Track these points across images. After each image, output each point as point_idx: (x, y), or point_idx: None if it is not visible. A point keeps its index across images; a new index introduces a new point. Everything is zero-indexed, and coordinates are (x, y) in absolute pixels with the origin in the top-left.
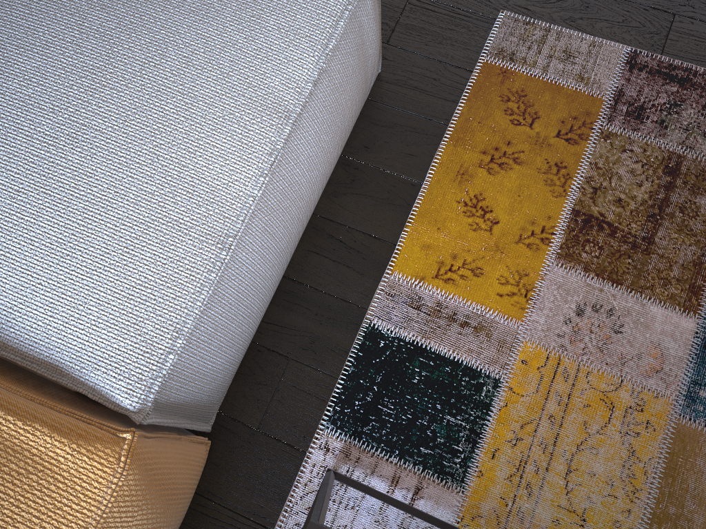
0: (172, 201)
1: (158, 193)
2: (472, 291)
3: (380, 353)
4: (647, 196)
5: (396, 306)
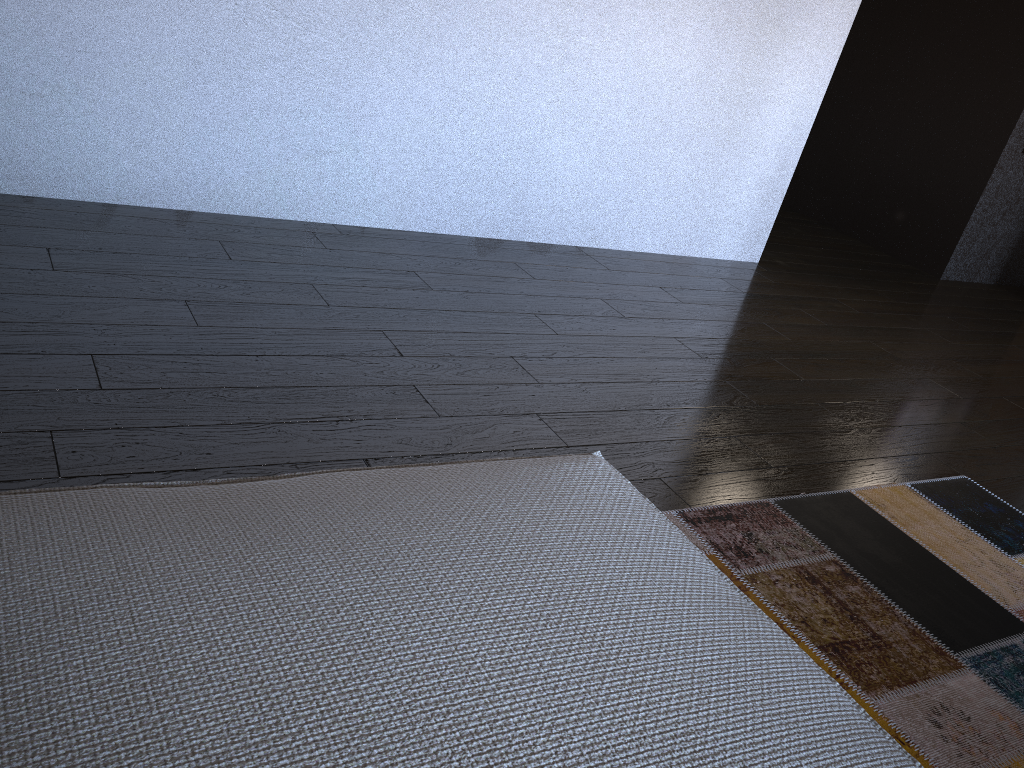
0: (854, 756)
1: (838, 757)
2: None
3: None
4: (830, 606)
5: None
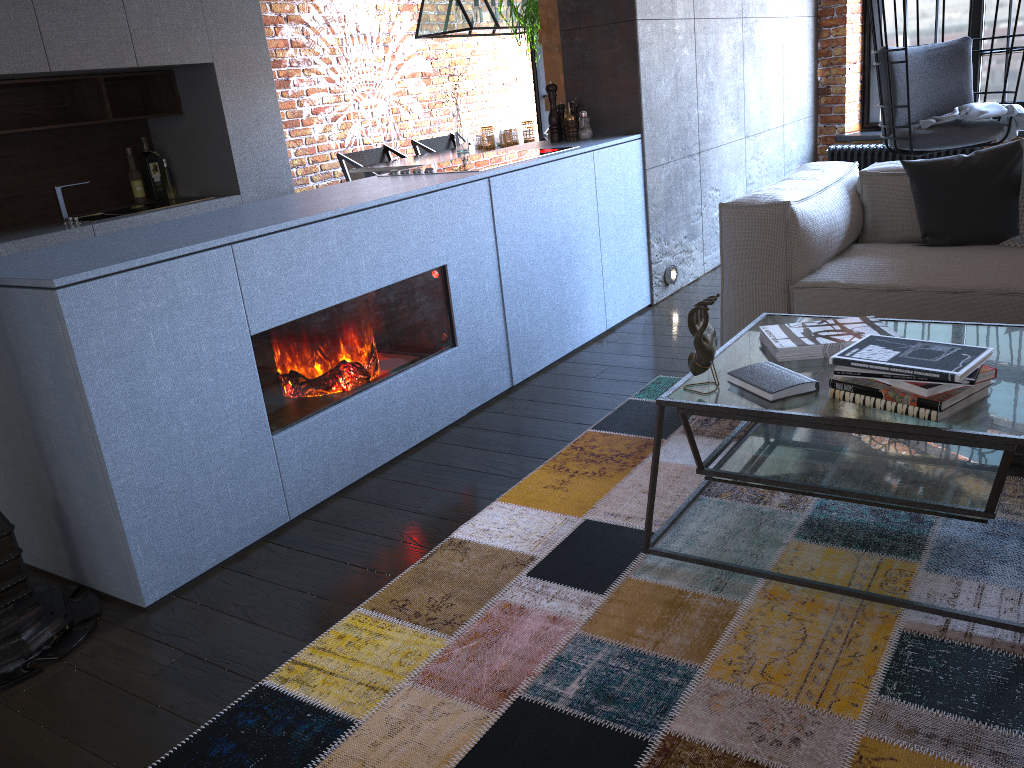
0: None
1: None
2: (928, 764)
3: (1023, 716)
4: None
5: (1023, 755)
